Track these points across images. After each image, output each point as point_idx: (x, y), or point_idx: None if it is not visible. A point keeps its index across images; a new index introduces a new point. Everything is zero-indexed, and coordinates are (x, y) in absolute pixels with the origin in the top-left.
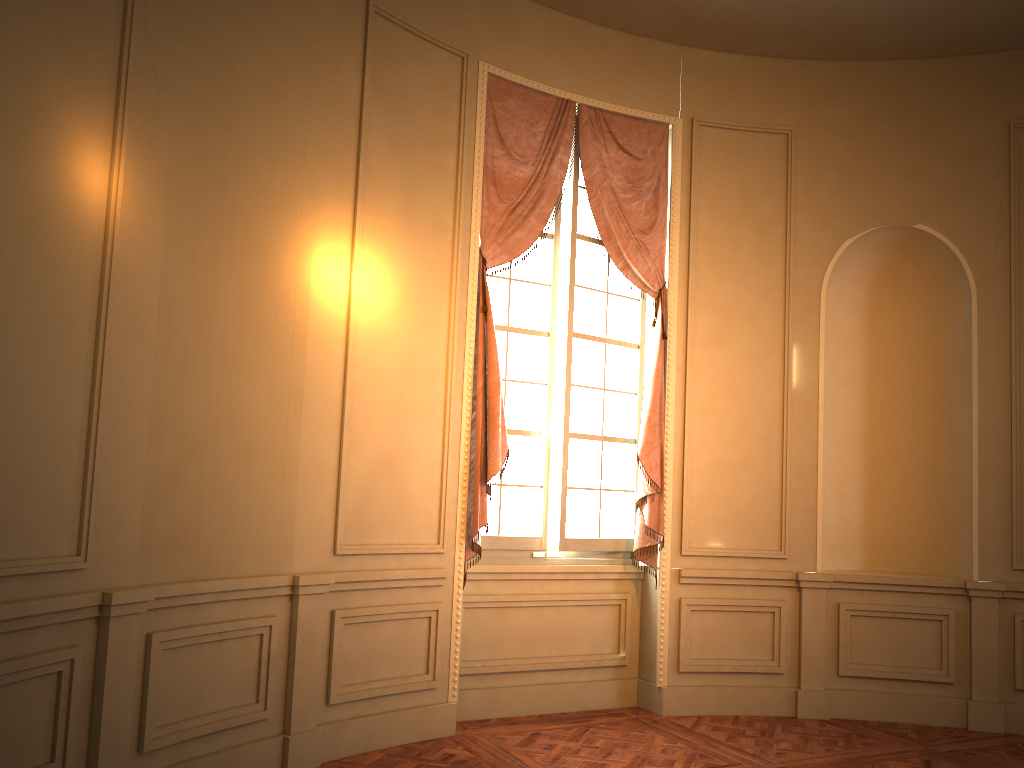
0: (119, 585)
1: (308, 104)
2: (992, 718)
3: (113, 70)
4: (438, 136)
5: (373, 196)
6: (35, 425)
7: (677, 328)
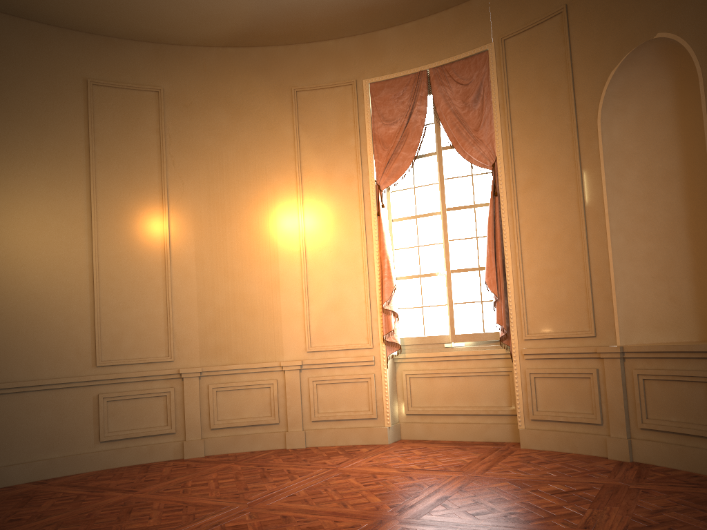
0: (191, 366)
1: (265, 153)
2: None
3: (159, 187)
4: (343, 132)
5: (308, 179)
6: (142, 315)
7: (505, 185)
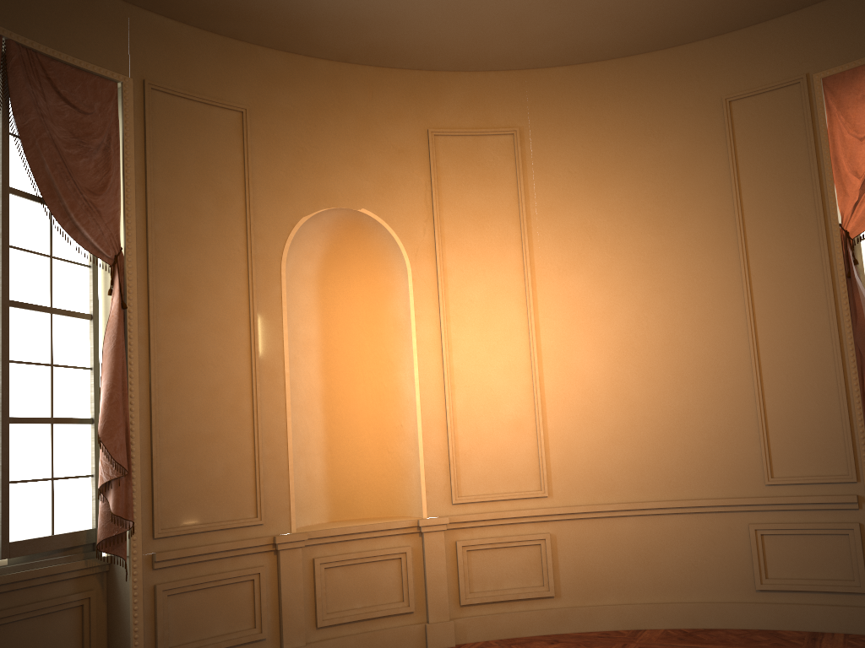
0: None
1: None
2: (446, 635)
3: None
4: None
5: None
6: None
7: (138, 297)
